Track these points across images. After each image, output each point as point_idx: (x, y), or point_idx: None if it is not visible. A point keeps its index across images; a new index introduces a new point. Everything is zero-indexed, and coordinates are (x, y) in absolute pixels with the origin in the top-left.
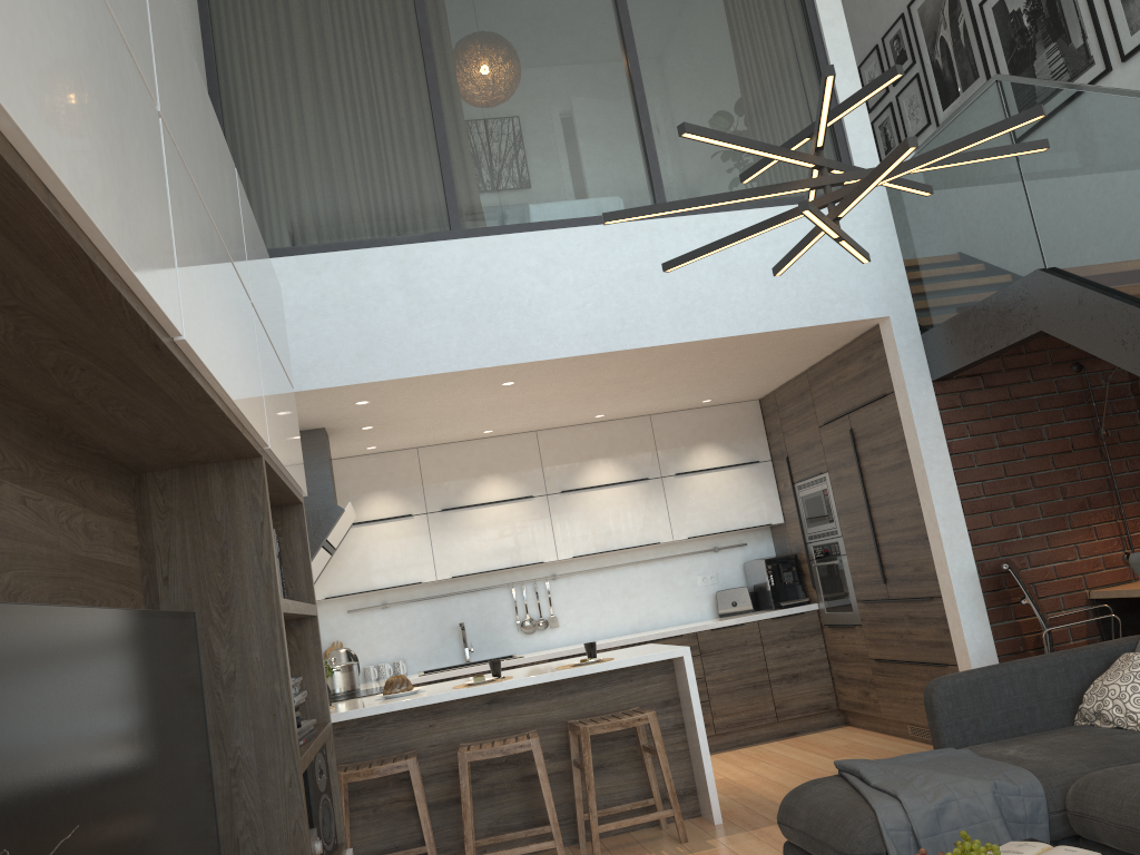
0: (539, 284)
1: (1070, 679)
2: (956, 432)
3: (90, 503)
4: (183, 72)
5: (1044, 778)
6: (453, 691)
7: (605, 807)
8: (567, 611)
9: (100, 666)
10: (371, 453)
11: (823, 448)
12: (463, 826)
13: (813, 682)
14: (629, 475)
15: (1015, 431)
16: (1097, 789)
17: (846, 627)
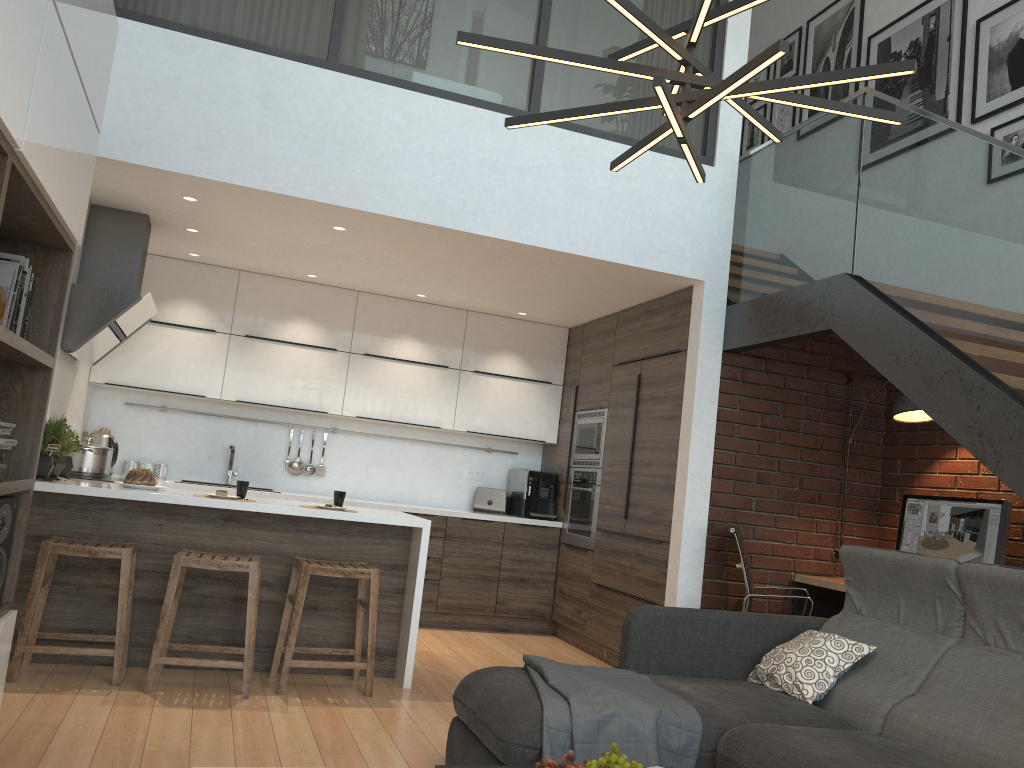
0: (396, 141)
1: (756, 640)
2: (729, 402)
3: None
4: None
5: (706, 718)
6: (191, 497)
7: (306, 646)
8: (336, 465)
9: None
10: (193, 261)
11: (610, 385)
12: (158, 626)
13: (536, 590)
14: (431, 359)
15: (778, 417)
16: (749, 740)
17: (580, 549)
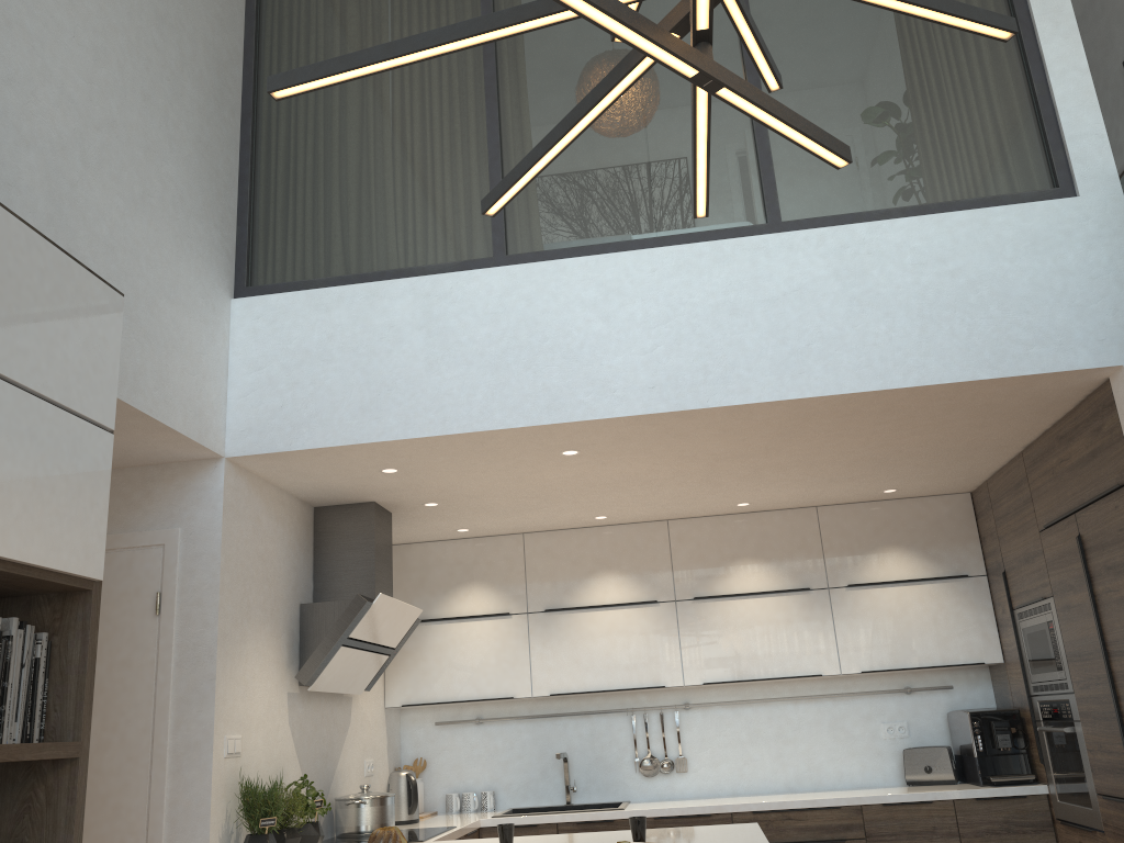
0: (596, 321)
1: None
2: None
3: None
4: None
5: None
6: None
7: None
8: (700, 753)
9: None
10: (470, 537)
11: (1045, 561)
12: None
13: None
14: (784, 583)
15: None
16: None
17: (1083, 830)
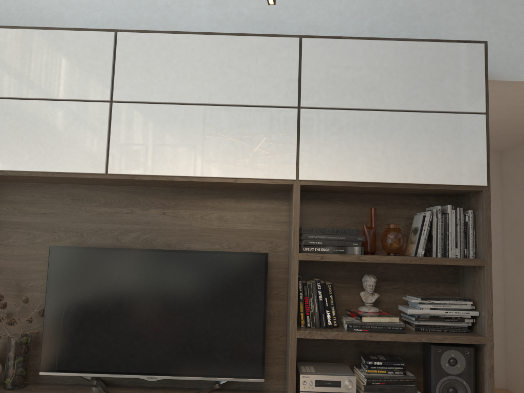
0: None
1: None
2: None
3: (229, 208)
4: (168, 59)
5: None
6: None
7: None
8: None
9: (132, 265)
10: None
11: None
12: None
13: None
14: None
15: None
16: None
17: None
